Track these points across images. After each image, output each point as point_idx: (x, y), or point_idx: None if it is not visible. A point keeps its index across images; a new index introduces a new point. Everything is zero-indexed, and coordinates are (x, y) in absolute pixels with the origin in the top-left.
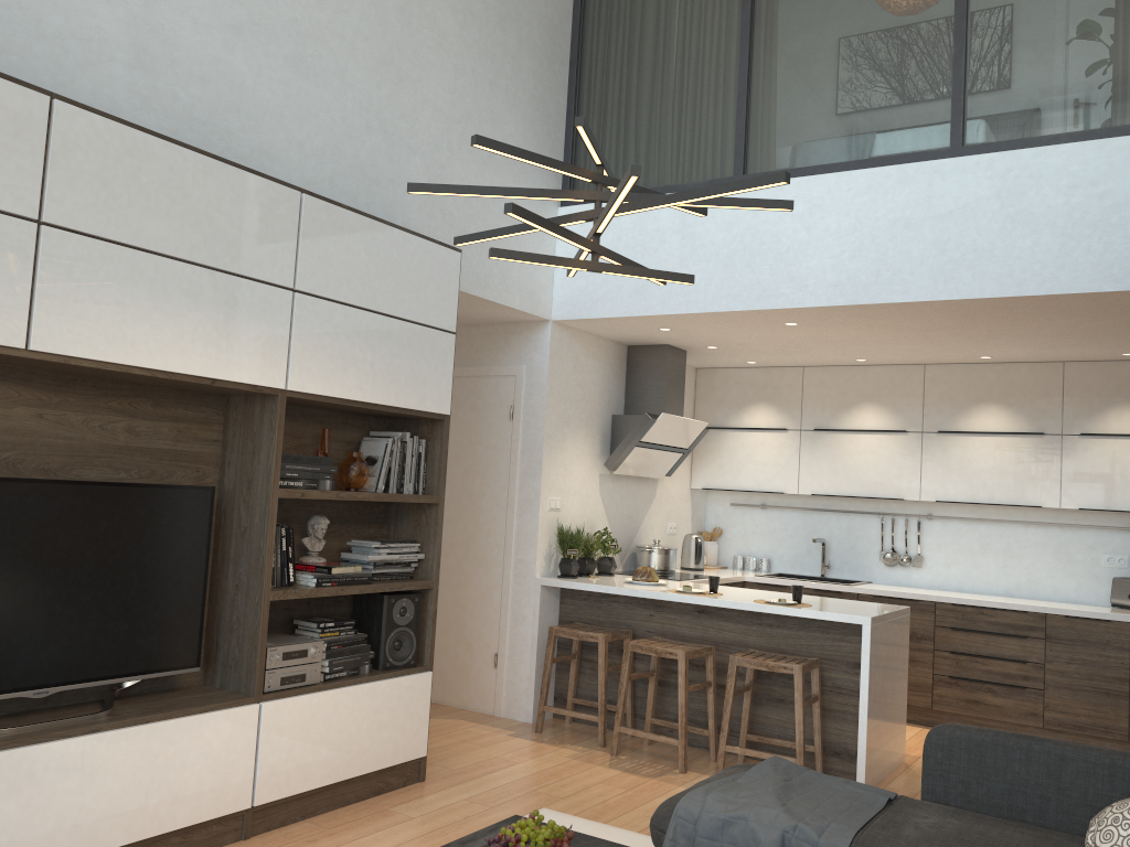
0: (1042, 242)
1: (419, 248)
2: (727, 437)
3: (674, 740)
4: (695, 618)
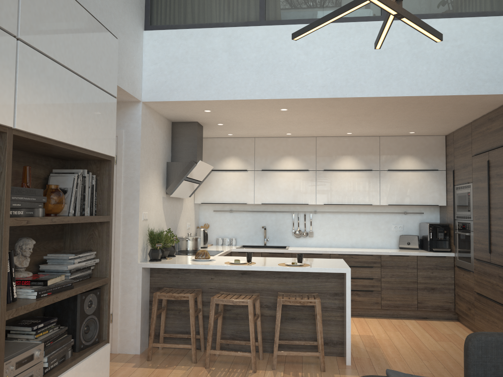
0: (431, 68)
1: (97, 29)
2: (214, 175)
3: (248, 353)
4: (240, 277)
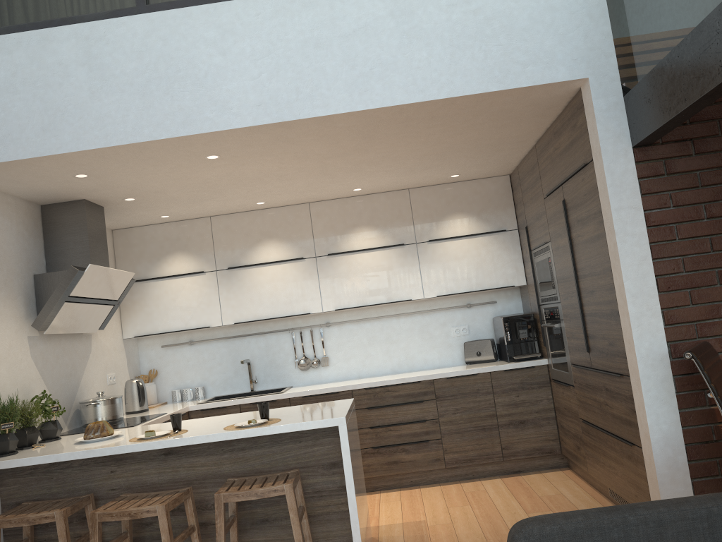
0: (435, 53)
1: None
2: (151, 287)
3: None
4: (163, 461)
